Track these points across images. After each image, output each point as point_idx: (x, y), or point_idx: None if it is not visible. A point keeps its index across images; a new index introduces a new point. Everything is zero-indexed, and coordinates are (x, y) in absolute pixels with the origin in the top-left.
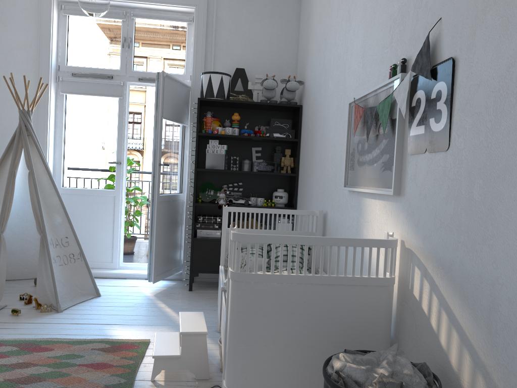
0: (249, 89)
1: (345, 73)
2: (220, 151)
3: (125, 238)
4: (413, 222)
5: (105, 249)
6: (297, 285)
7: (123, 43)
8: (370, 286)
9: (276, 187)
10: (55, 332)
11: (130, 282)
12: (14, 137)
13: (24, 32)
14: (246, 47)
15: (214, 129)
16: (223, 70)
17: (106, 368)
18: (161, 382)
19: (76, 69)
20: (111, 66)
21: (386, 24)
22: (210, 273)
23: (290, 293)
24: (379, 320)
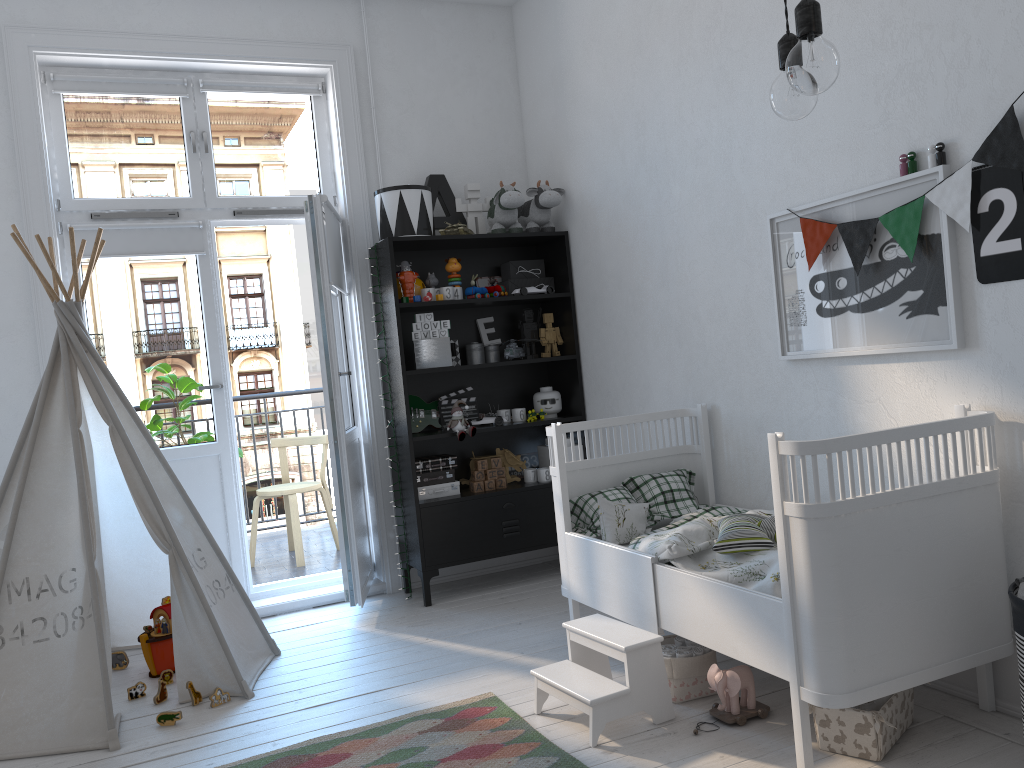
0: (458, 212)
1: (730, 170)
2: (440, 333)
3: None
4: (1016, 381)
5: None
6: (896, 506)
7: (194, 144)
8: (978, 487)
9: (528, 386)
10: (301, 728)
11: (295, 619)
12: (54, 361)
13: None
14: (435, 135)
15: (416, 292)
16: (401, 181)
17: (494, 750)
18: (610, 743)
19: (98, 204)
20: (172, 192)
21: (864, 91)
22: (459, 564)
23: (889, 521)
24: (995, 536)
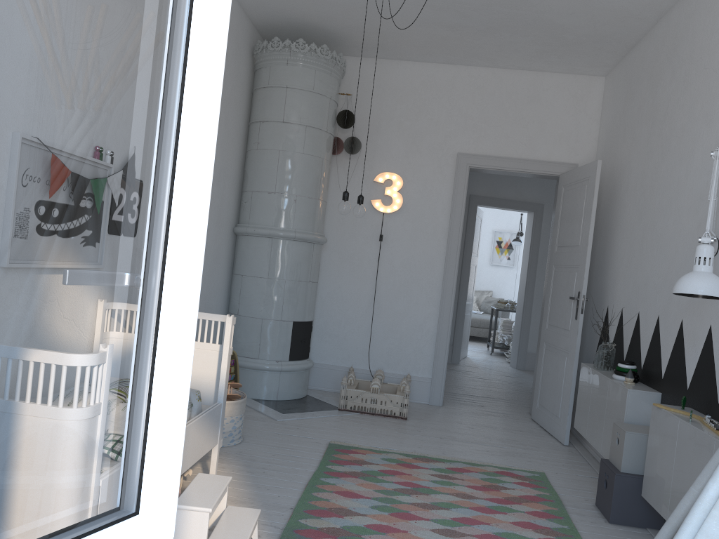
0: None
1: None
2: None
3: None
4: None
5: None
6: None
7: None
8: None
9: None
10: None
11: None
12: None
13: None
14: None
15: None
16: None
17: None
18: None
19: None
20: None
21: None
22: None
23: None
24: None
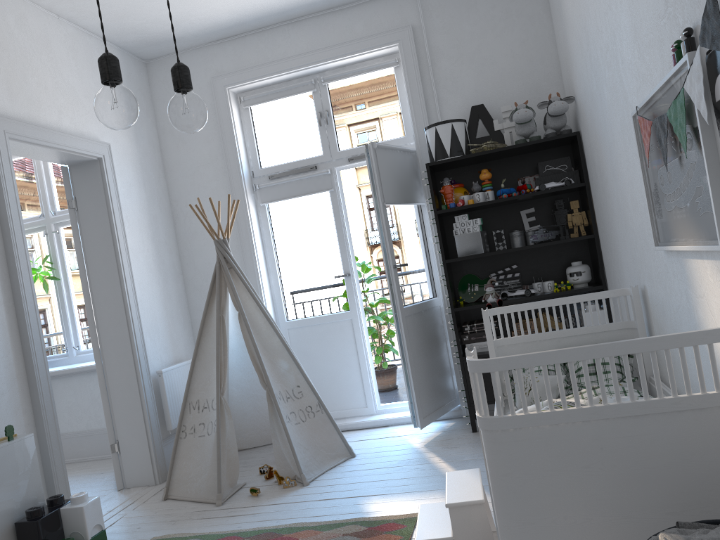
0: (496, 131)
1: (619, 71)
2: (473, 229)
3: (382, 370)
4: None
5: (355, 391)
6: (583, 424)
7: (319, 120)
8: (710, 408)
9: (570, 260)
10: (300, 514)
11: (392, 431)
12: (215, 274)
13: (206, 144)
14: (480, 73)
15: (458, 199)
16: (455, 115)
17: None
18: None
19: (272, 170)
20: (312, 153)
21: None
22: None
23: (574, 438)
24: None
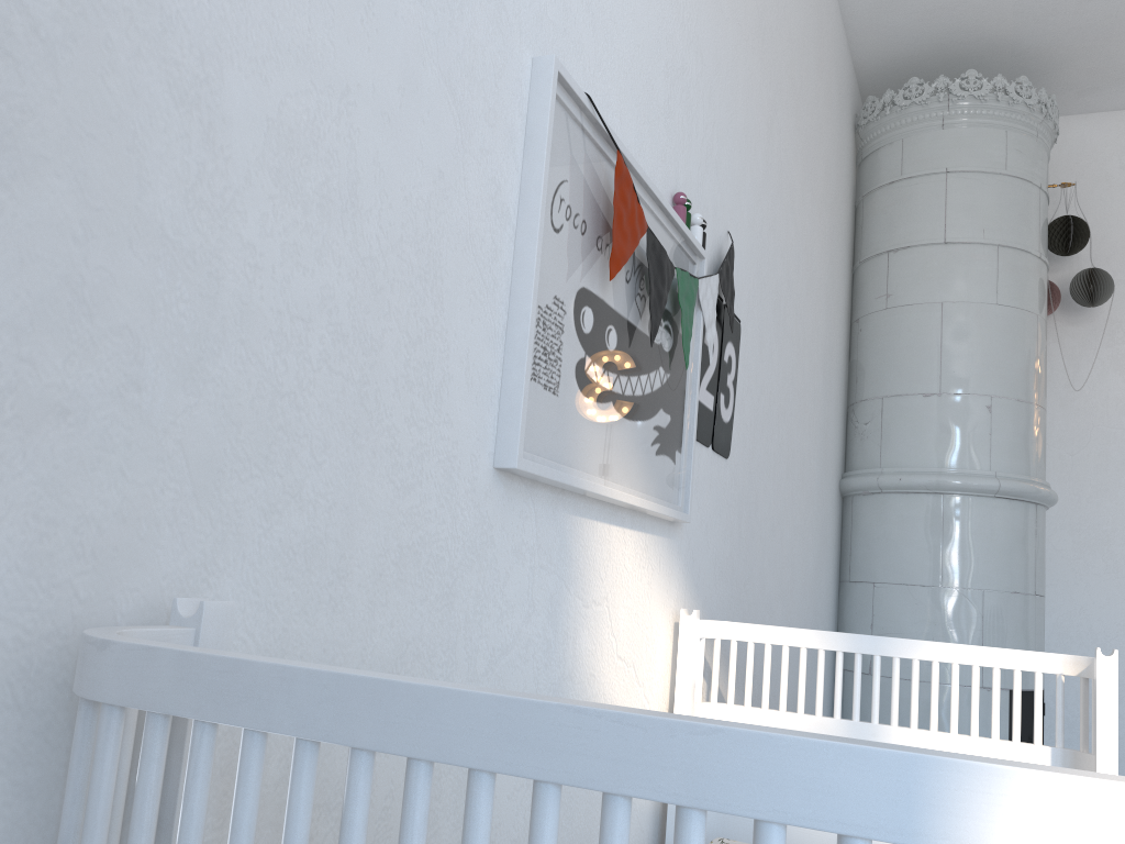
0: None
1: None
2: None
3: None
4: (692, 578)
5: None
6: None
7: None
8: None
9: None
10: None
11: None
12: None
13: None
14: None
15: None
16: None
17: None
18: None
19: None
20: None
21: (658, 35)
22: None
23: None
24: None
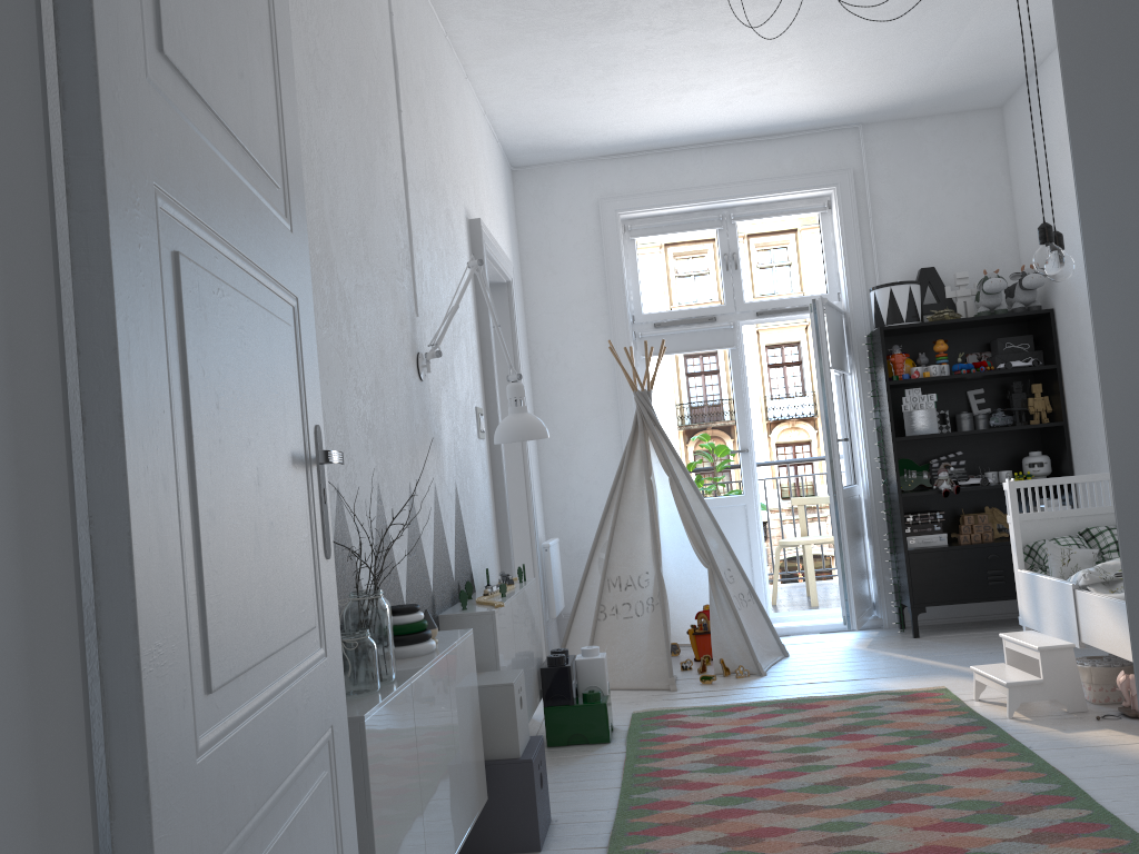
0: (947, 298)
1: None
2: (926, 405)
3: None
4: None
5: None
6: None
7: (726, 264)
8: None
9: (1019, 451)
10: (796, 692)
11: (803, 638)
12: (634, 432)
13: (583, 276)
14: (927, 232)
15: (906, 371)
16: (895, 275)
17: (930, 712)
18: (1024, 718)
19: (659, 316)
20: (711, 302)
21: None
22: (944, 605)
23: None
24: None
